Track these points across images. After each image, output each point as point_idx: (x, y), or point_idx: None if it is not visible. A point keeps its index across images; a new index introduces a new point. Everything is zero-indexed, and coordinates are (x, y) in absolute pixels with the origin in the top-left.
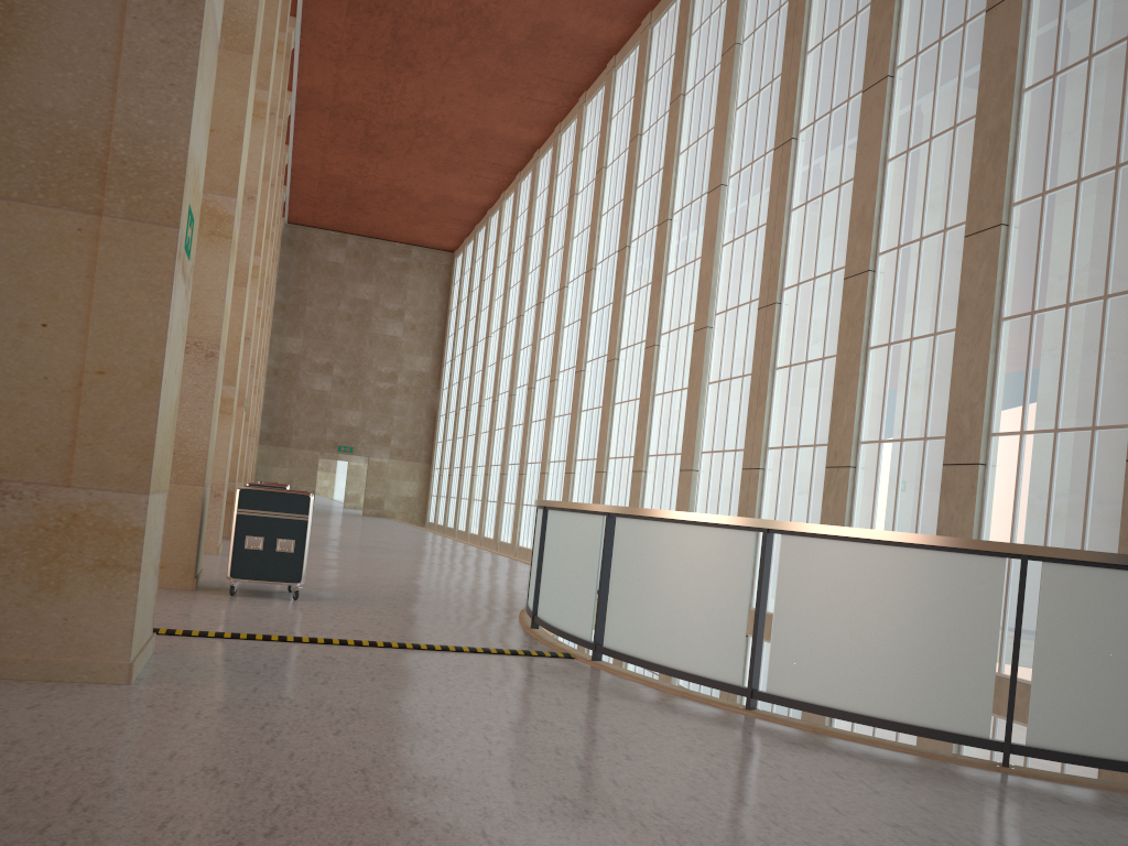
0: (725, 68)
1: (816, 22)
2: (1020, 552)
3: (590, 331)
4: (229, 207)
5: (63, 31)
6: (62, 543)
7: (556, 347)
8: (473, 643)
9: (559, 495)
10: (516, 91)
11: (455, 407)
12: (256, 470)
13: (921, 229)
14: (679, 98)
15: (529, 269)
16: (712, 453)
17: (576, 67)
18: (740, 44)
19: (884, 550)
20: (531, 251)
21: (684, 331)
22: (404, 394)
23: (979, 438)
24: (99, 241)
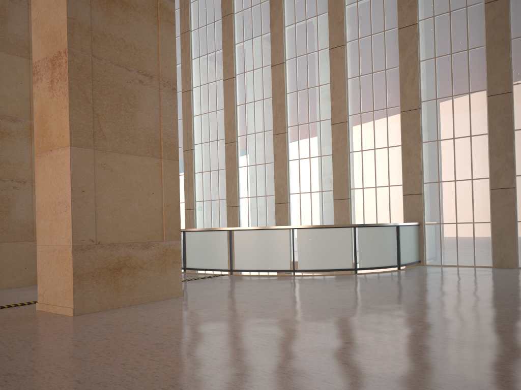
0: None
1: (195, 49)
2: (354, 226)
3: None
4: None
5: (147, 103)
6: (164, 258)
7: None
8: (191, 277)
9: None
10: None
11: None
12: None
13: (255, 130)
14: None
15: None
16: None
17: None
18: None
19: (324, 229)
20: None
21: None
22: None
23: (287, 195)
24: (163, 166)
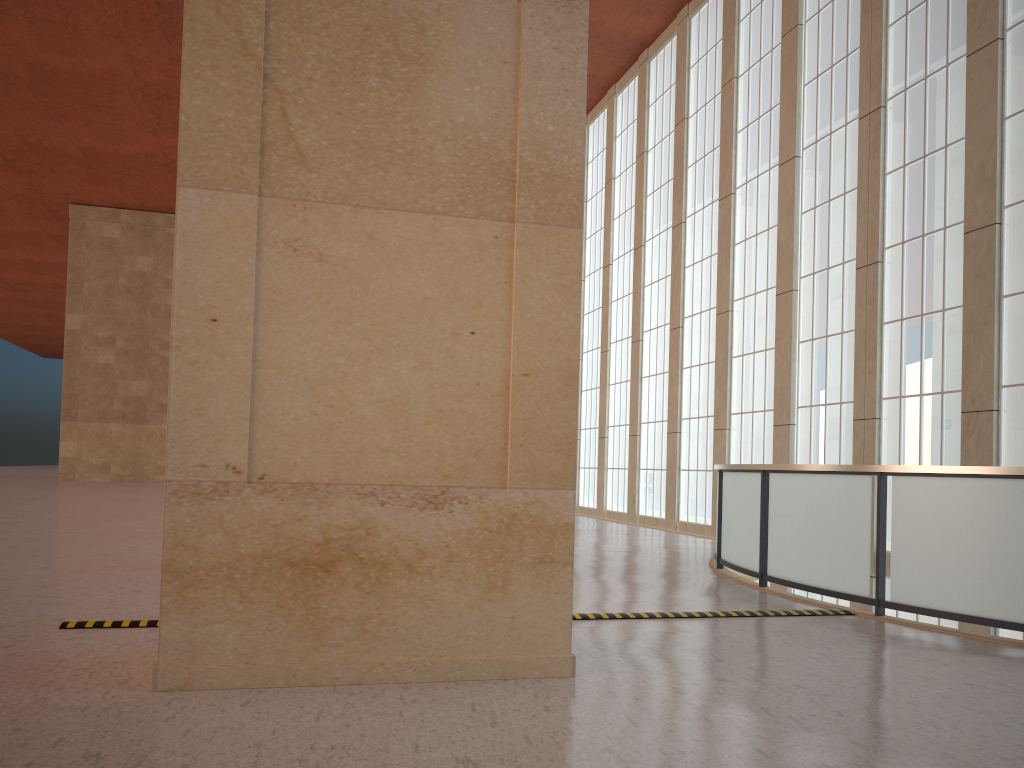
0: (787, 49)
1: None
2: None
3: (645, 303)
4: None
5: (468, 46)
6: (504, 544)
7: (605, 321)
8: (745, 607)
9: (622, 456)
10: None
11: None
12: None
13: None
14: (732, 81)
15: None
16: (811, 407)
17: (609, 62)
18: (802, 25)
19: None
20: None
21: (762, 295)
22: None
23: None
24: (515, 247)
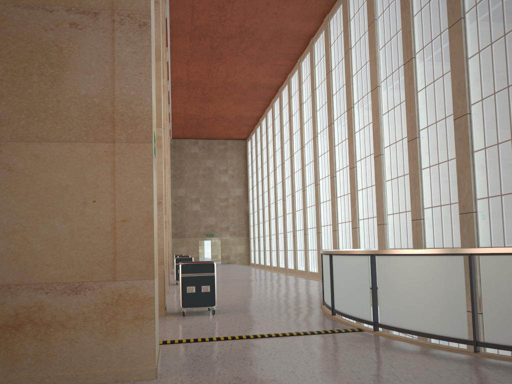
0: (370, 32)
1: (416, 1)
2: None
3: (319, 165)
4: (159, 132)
5: (86, 56)
6: (115, 310)
7: (303, 175)
8: (309, 328)
9: (314, 243)
10: (268, 62)
11: (257, 209)
12: (172, 250)
13: (494, 88)
14: (348, 50)
15: (284, 141)
16: (393, 214)
17: (295, 46)
18: (377, 19)
19: None
20: (284, 133)
21: (368, 158)
22: (233, 207)
23: None
24: (115, 155)
